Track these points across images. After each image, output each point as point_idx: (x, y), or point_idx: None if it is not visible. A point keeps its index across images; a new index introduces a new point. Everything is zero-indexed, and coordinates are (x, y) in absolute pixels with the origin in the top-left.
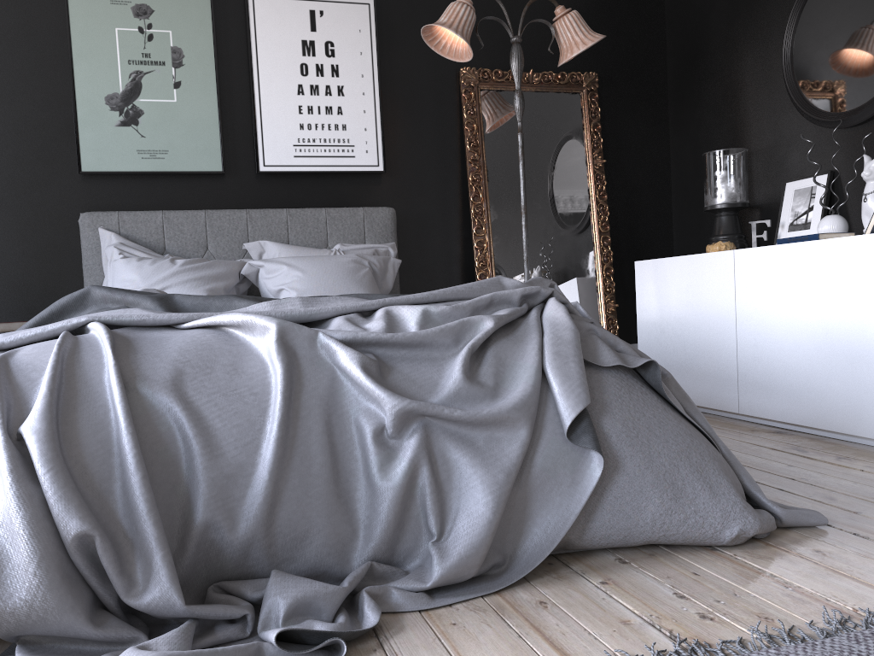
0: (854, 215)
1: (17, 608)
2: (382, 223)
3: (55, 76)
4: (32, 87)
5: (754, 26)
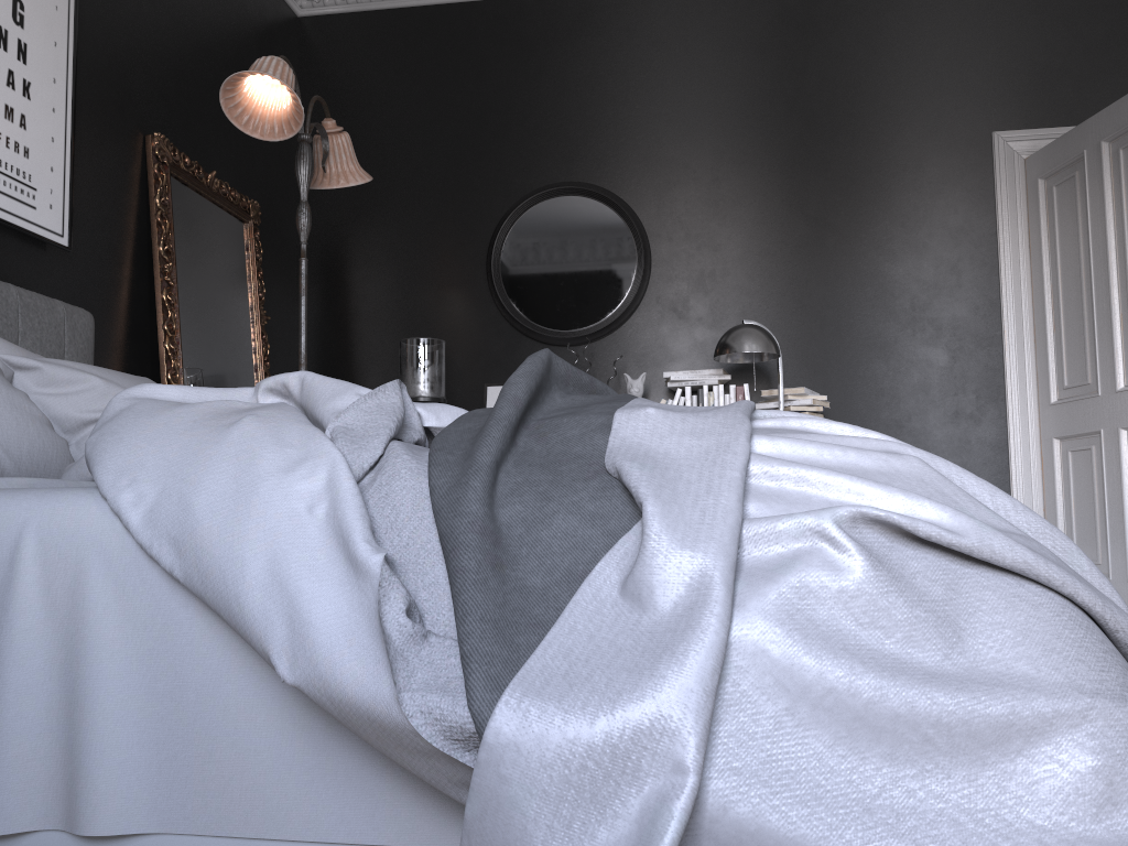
0: None
1: None
2: (85, 334)
3: None
4: None
5: (443, 221)
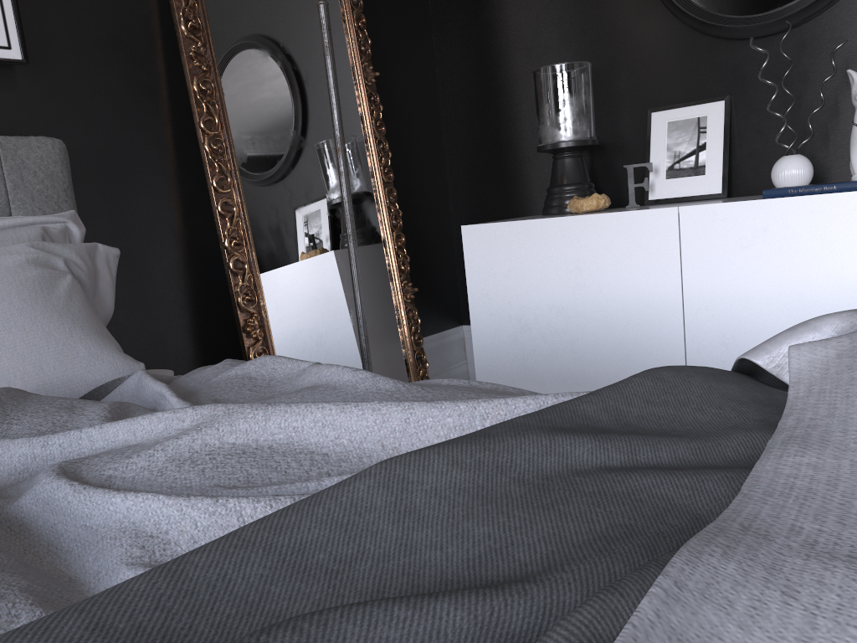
0: (765, 156)
1: None
2: (44, 170)
3: None
4: None
5: None
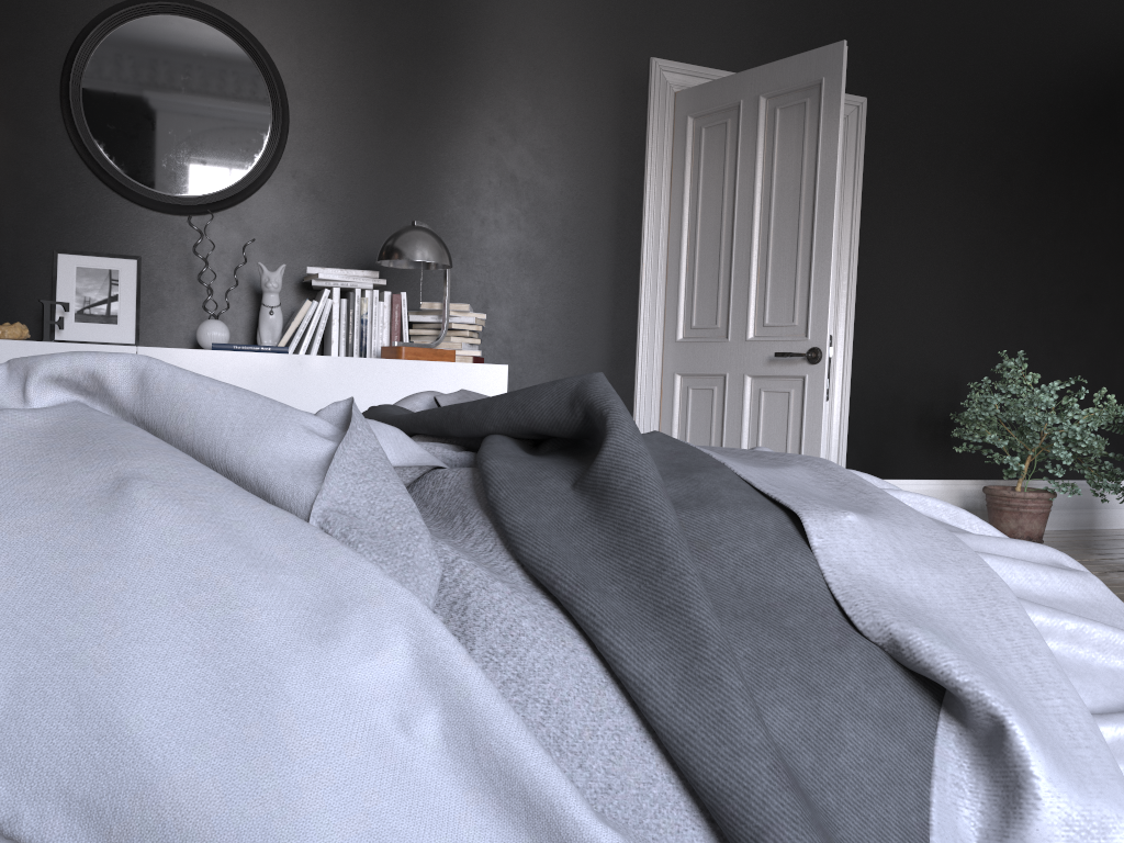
0: (171, 318)
1: None
2: None
3: None
4: None
5: None
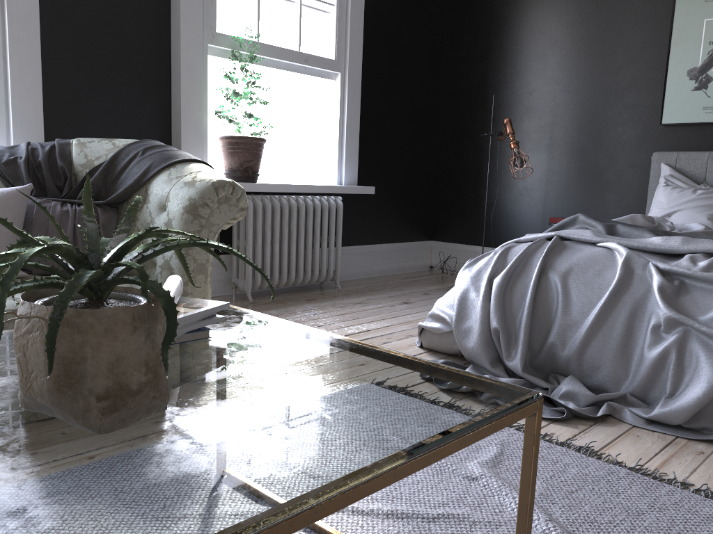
0: None
1: (469, 348)
2: None
3: (657, 59)
4: (641, 69)
5: None
